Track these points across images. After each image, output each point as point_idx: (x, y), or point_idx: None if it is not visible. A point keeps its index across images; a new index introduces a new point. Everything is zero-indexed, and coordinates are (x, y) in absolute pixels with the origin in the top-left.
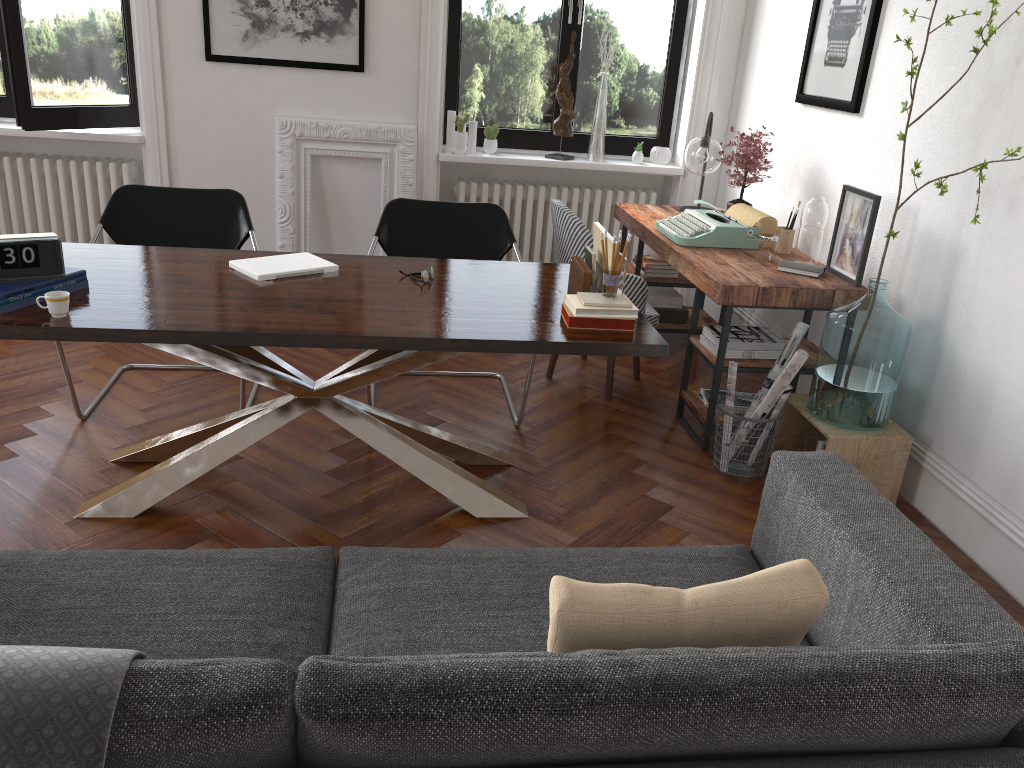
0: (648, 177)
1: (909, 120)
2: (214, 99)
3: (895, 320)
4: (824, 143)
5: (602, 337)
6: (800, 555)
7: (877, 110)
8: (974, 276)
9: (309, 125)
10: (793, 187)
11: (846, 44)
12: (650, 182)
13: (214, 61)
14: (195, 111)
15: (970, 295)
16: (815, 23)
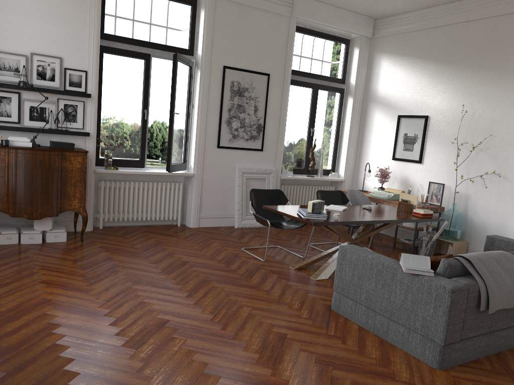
0: (326, 182)
1: (457, 166)
2: (217, 160)
3: (460, 212)
4: (407, 170)
5: (431, 217)
6: None
7: (429, 162)
8: (474, 201)
9: (247, 168)
10: (394, 183)
11: (412, 145)
12: (327, 183)
13: (220, 148)
14: (211, 164)
15: (474, 205)
16: (396, 139)
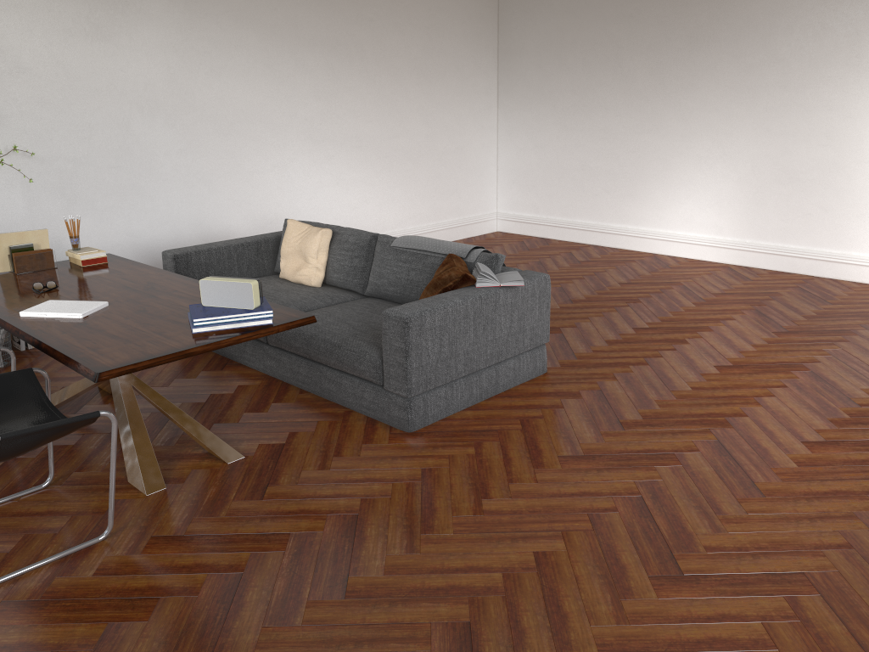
0: None
1: None
2: None
3: None
4: None
5: (114, 258)
6: (209, 269)
7: None
8: None
9: None
10: None
11: None
12: None
13: None
14: None
15: None
16: None
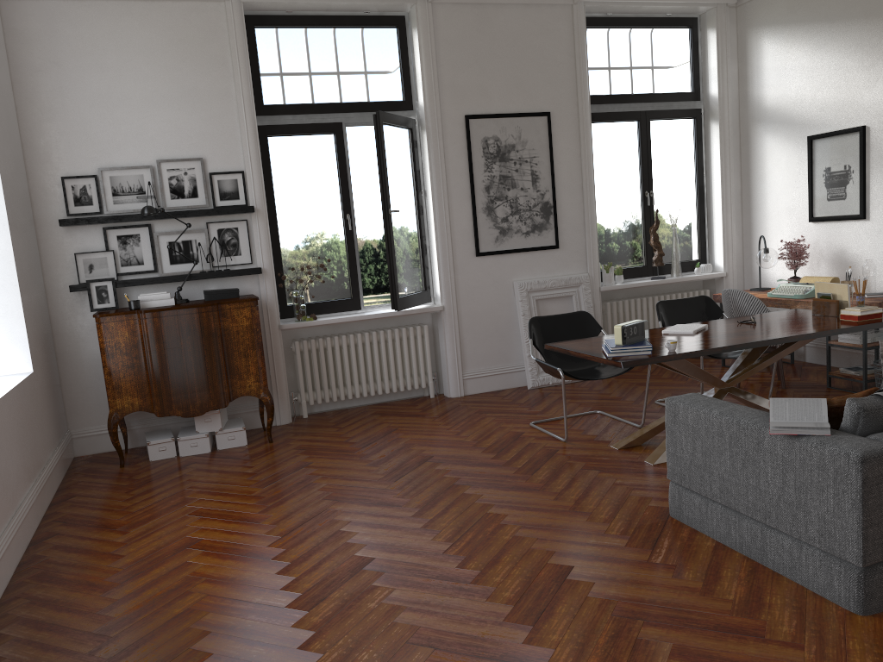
0: (694, 283)
1: None
2: (480, 277)
3: None
4: (841, 238)
5: (878, 320)
6: None
7: (880, 215)
8: None
9: (534, 282)
10: (820, 264)
11: (843, 188)
12: (696, 285)
13: (481, 255)
14: (470, 286)
15: None
16: (812, 182)
